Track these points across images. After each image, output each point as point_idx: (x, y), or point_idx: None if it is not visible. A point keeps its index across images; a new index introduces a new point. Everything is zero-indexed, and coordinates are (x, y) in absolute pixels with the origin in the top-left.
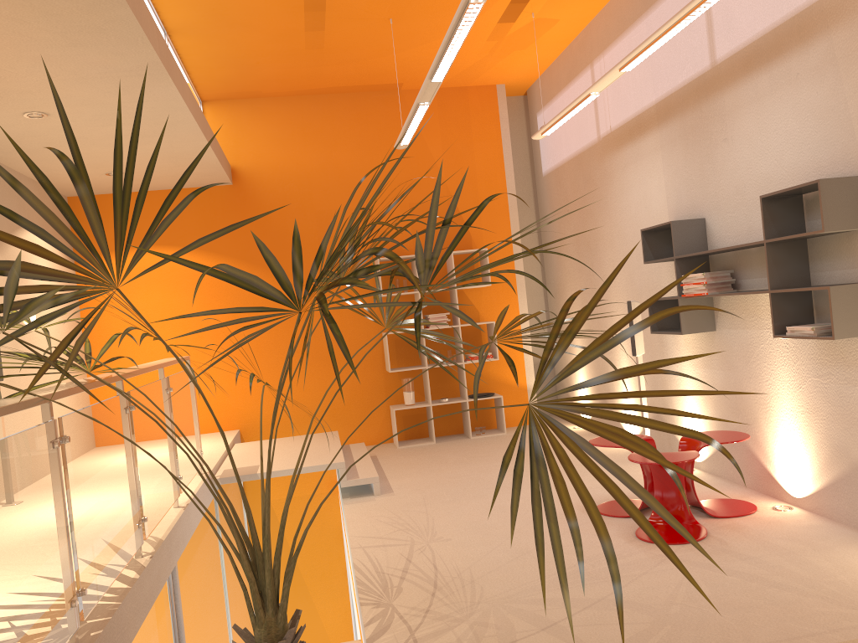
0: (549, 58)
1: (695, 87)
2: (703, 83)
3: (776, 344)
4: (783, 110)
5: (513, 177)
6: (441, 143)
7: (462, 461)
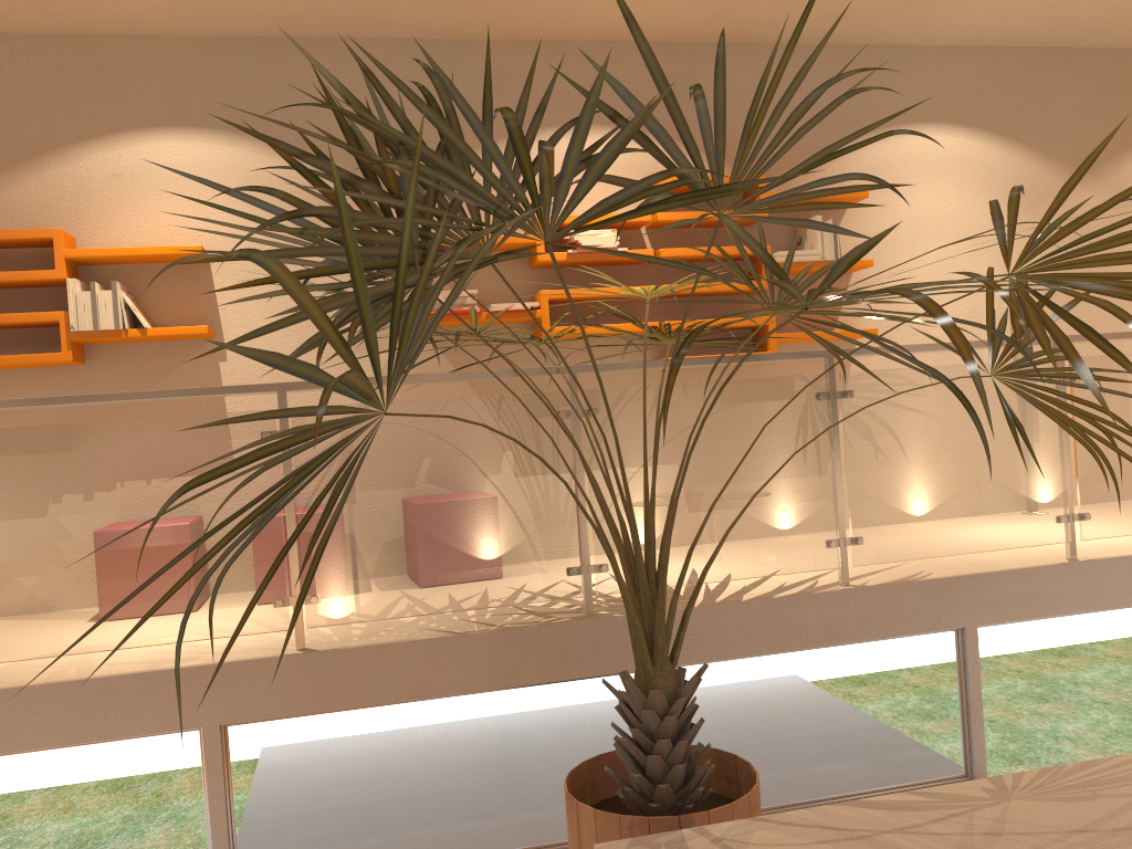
0: None
1: None
2: None
3: None
4: None
5: None
6: None
7: None
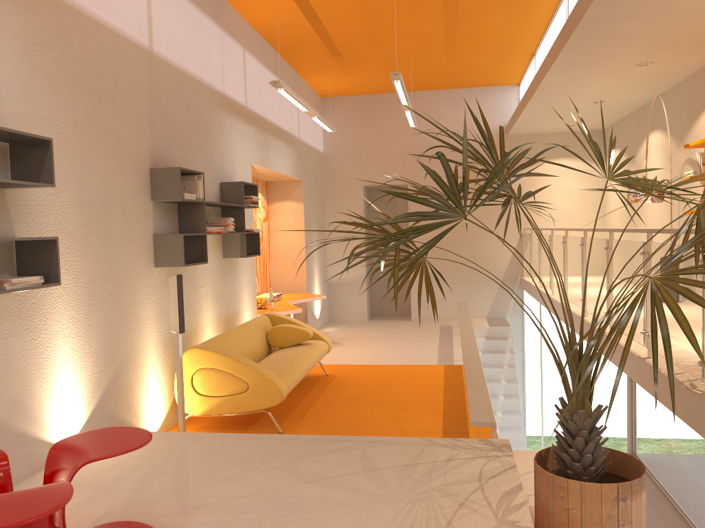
0: None
1: None
2: None
3: None
4: None
5: None
6: None
7: None
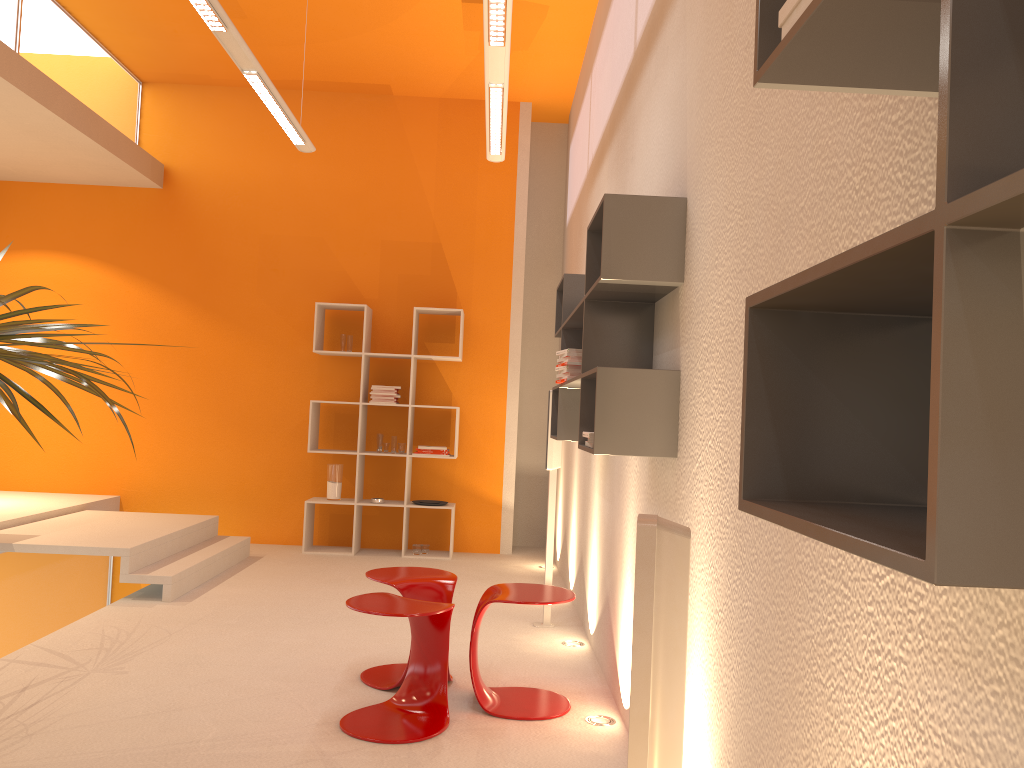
0: (570, 67)
1: (626, 86)
2: (629, 79)
3: (632, 466)
4: (658, 106)
5: (525, 223)
6: (436, 169)
7: (338, 581)
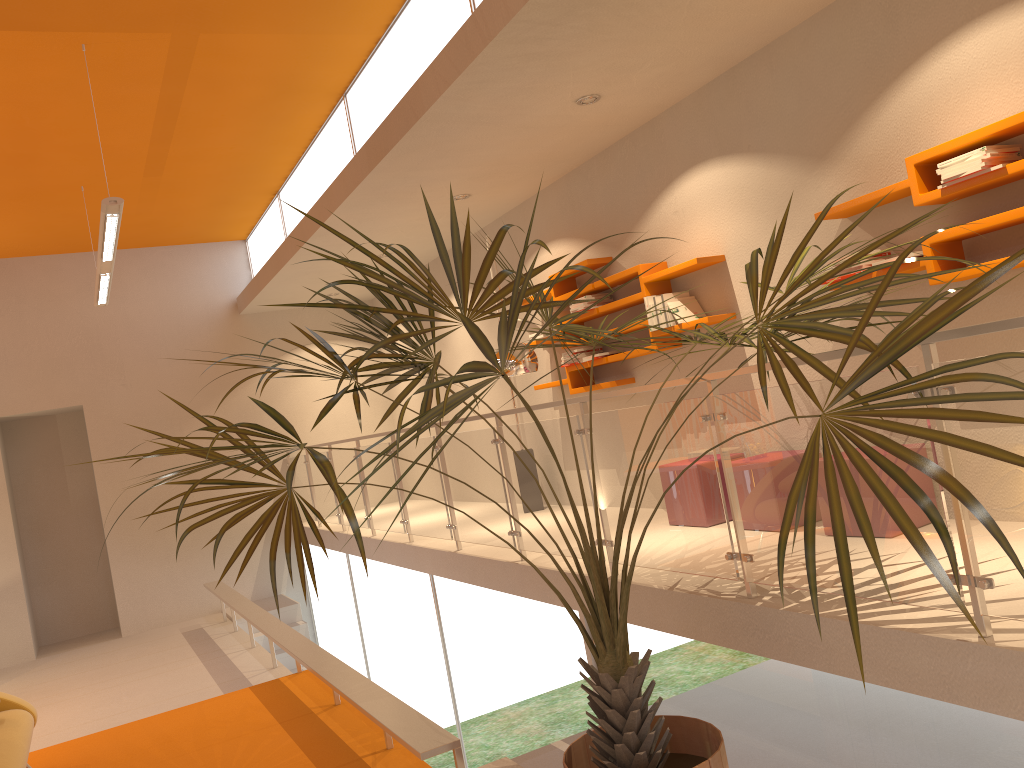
0: None
1: None
2: None
3: None
4: None
5: None
6: None
7: None
